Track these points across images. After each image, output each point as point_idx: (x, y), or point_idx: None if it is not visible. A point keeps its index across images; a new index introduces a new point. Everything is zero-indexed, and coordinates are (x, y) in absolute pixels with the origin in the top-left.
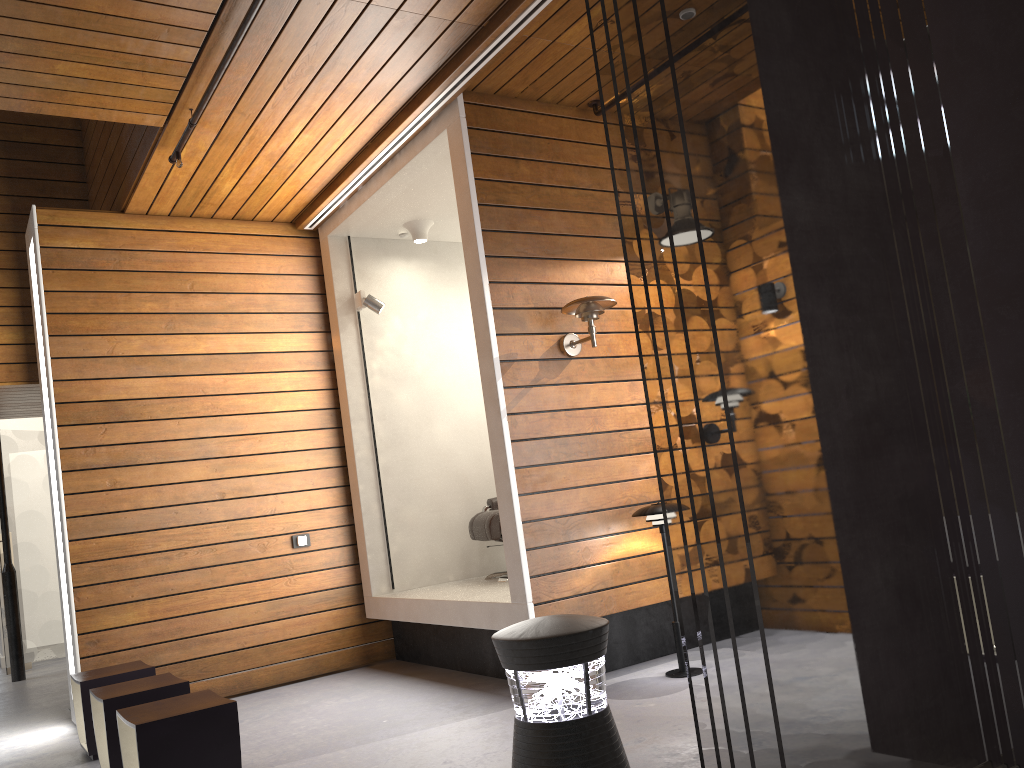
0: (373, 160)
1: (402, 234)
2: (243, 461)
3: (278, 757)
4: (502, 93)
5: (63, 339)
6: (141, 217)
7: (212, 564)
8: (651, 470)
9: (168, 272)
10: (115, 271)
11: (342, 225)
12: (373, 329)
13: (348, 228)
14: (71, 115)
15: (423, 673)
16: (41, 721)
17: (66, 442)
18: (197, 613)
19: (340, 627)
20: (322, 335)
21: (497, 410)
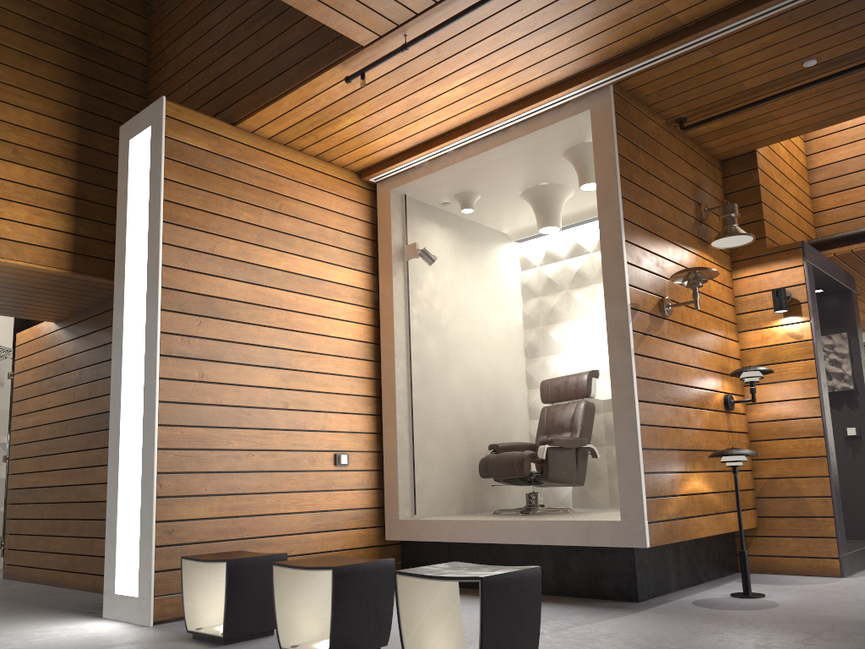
0: (493, 126)
1: (446, 203)
2: (304, 376)
3: None
4: (633, 92)
5: (174, 227)
6: (247, 134)
7: (272, 469)
8: (702, 423)
9: (262, 189)
10: (221, 176)
11: (412, 182)
12: (415, 279)
13: (413, 186)
14: (305, 10)
15: (462, 591)
16: (59, 617)
17: (166, 327)
18: (255, 516)
19: (364, 546)
20: (370, 276)
21: (626, 349)
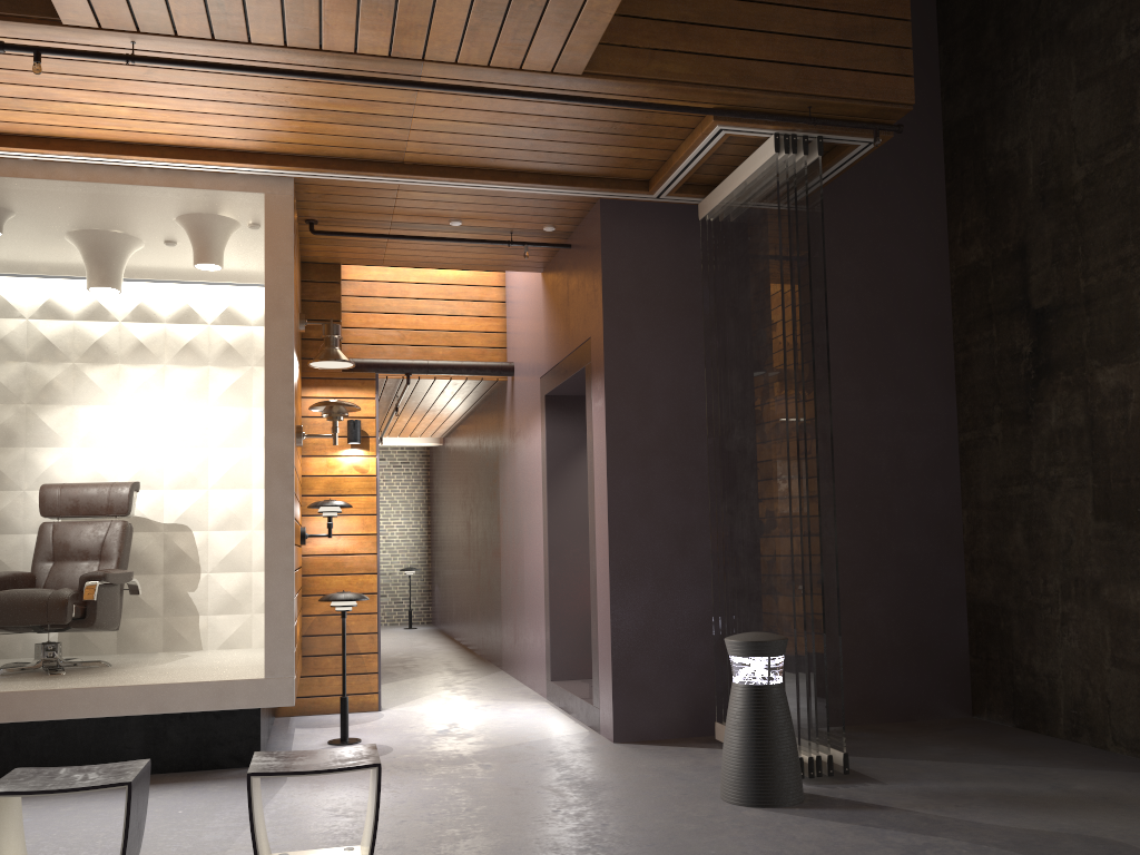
0: (125, 160)
1: None
2: None
3: (194, 847)
4: (300, 186)
5: None
6: None
7: None
8: (299, 562)
9: None
10: None
11: None
12: None
13: None
14: None
15: None
16: None
17: None
18: None
19: None
20: None
21: (289, 486)
